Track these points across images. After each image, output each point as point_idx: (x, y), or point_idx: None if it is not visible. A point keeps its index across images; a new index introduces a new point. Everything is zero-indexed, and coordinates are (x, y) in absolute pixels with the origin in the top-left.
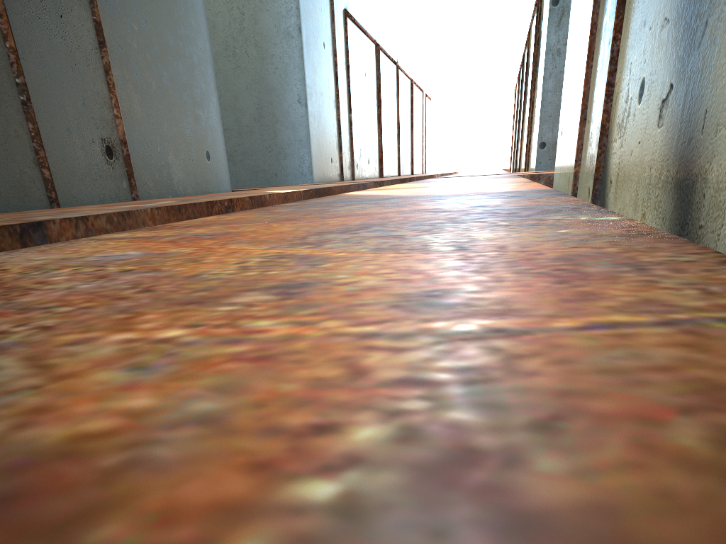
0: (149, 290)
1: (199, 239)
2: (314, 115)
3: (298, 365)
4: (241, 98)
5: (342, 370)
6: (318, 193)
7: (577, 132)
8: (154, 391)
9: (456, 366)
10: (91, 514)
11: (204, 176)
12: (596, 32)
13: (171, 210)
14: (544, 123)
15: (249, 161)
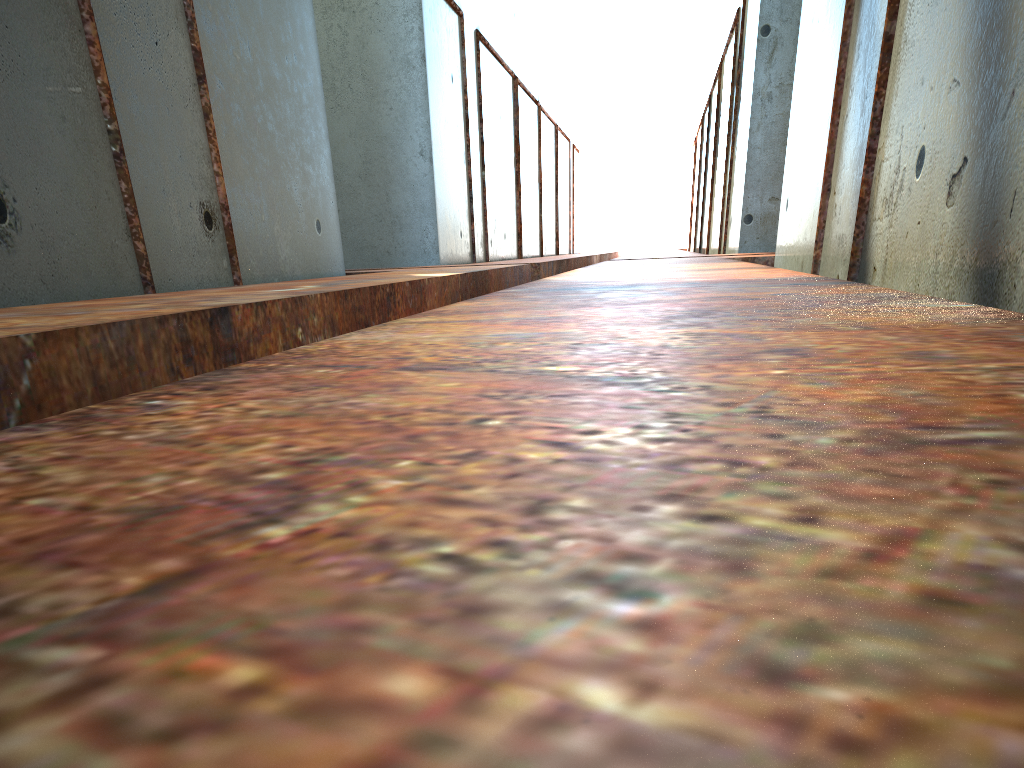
0: (660, 354)
1: (547, 322)
2: (440, 173)
3: (920, 380)
4: (342, 147)
5: (954, 381)
6: (475, 277)
7: (815, 205)
8: (858, 389)
9: (1023, 378)
10: (953, 412)
11: (314, 253)
12: (844, 82)
13: (338, 296)
14: (751, 190)
15: (351, 234)
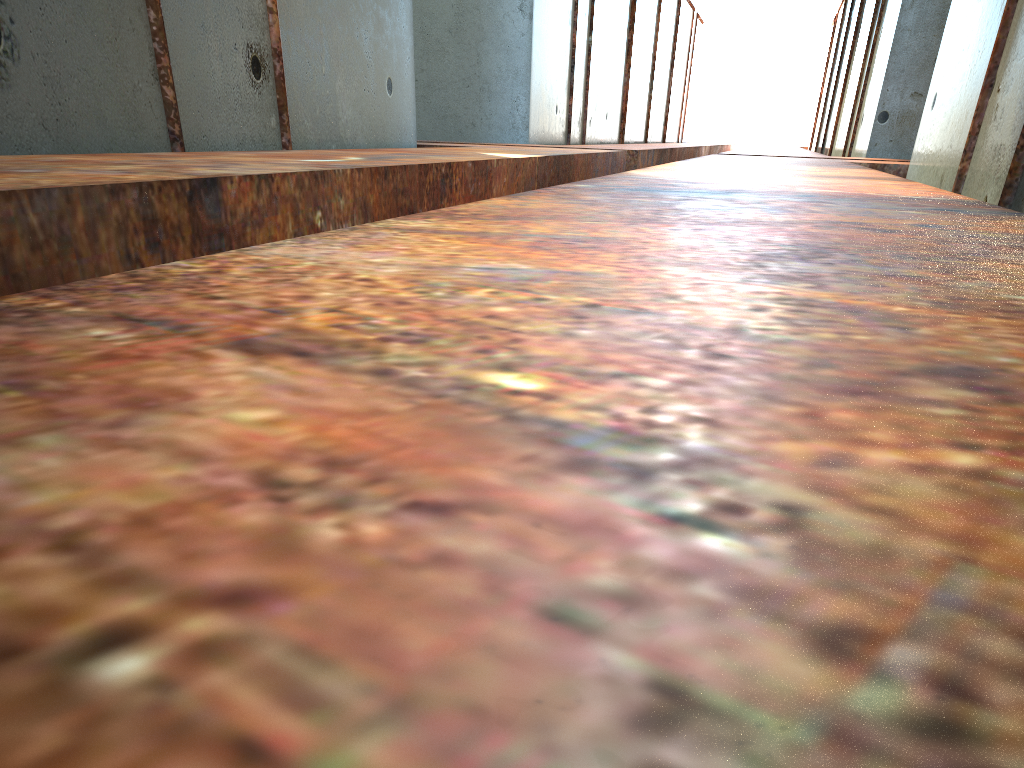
0: (722, 355)
1: (579, 248)
2: (540, 34)
3: None
4: None
5: None
6: (557, 163)
7: (970, 104)
8: None
9: None
10: None
11: (382, 118)
12: None
13: (376, 174)
14: (892, 81)
15: (434, 99)
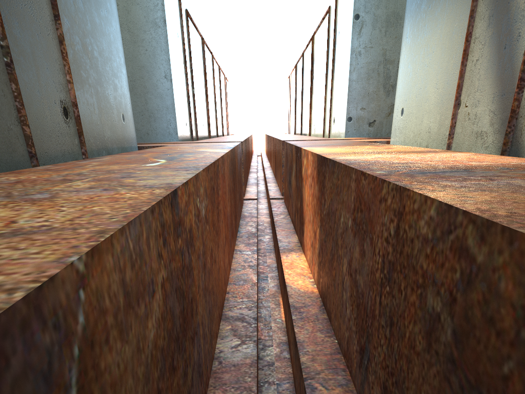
0: None
1: None
2: (176, 89)
3: None
4: None
5: None
6: (233, 151)
7: (439, 112)
8: None
9: None
10: None
11: (122, 134)
12: (471, 40)
13: (206, 170)
14: (351, 103)
15: None
